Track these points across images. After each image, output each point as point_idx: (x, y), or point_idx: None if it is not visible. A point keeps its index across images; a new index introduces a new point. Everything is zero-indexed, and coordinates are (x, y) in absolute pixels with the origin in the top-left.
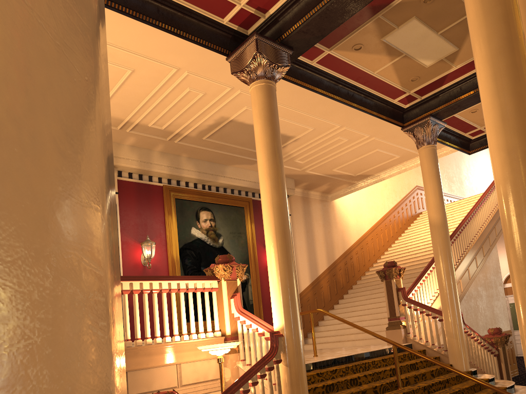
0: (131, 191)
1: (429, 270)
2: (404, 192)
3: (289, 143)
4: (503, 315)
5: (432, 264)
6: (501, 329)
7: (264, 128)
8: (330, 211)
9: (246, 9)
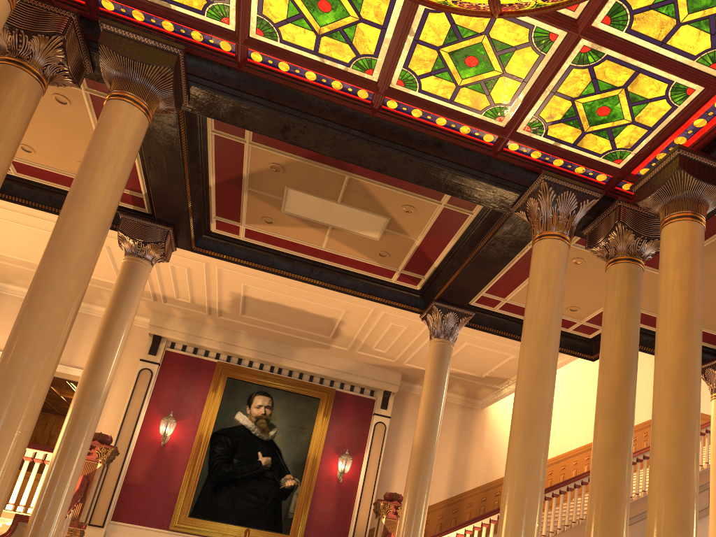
0: (178, 364)
1: (480, 522)
2: (646, 414)
3: (339, 326)
4: None
5: (490, 516)
6: None
7: (108, 303)
8: (476, 423)
9: None
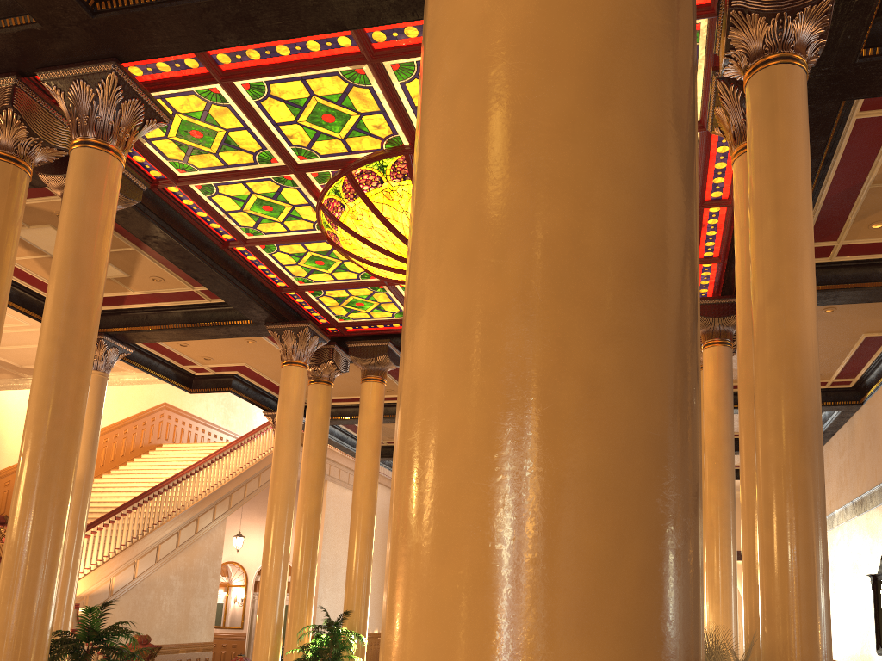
0: None
1: None
2: (137, 407)
3: None
4: (206, 619)
5: (86, 531)
6: (150, 638)
7: None
8: None
9: None
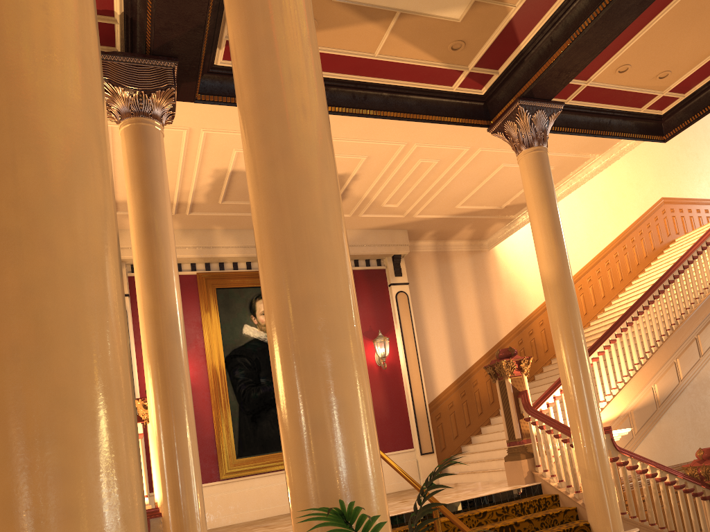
0: None
1: (596, 352)
2: (635, 212)
3: (350, 184)
4: None
5: (603, 342)
6: None
7: (131, 194)
8: (488, 266)
9: None
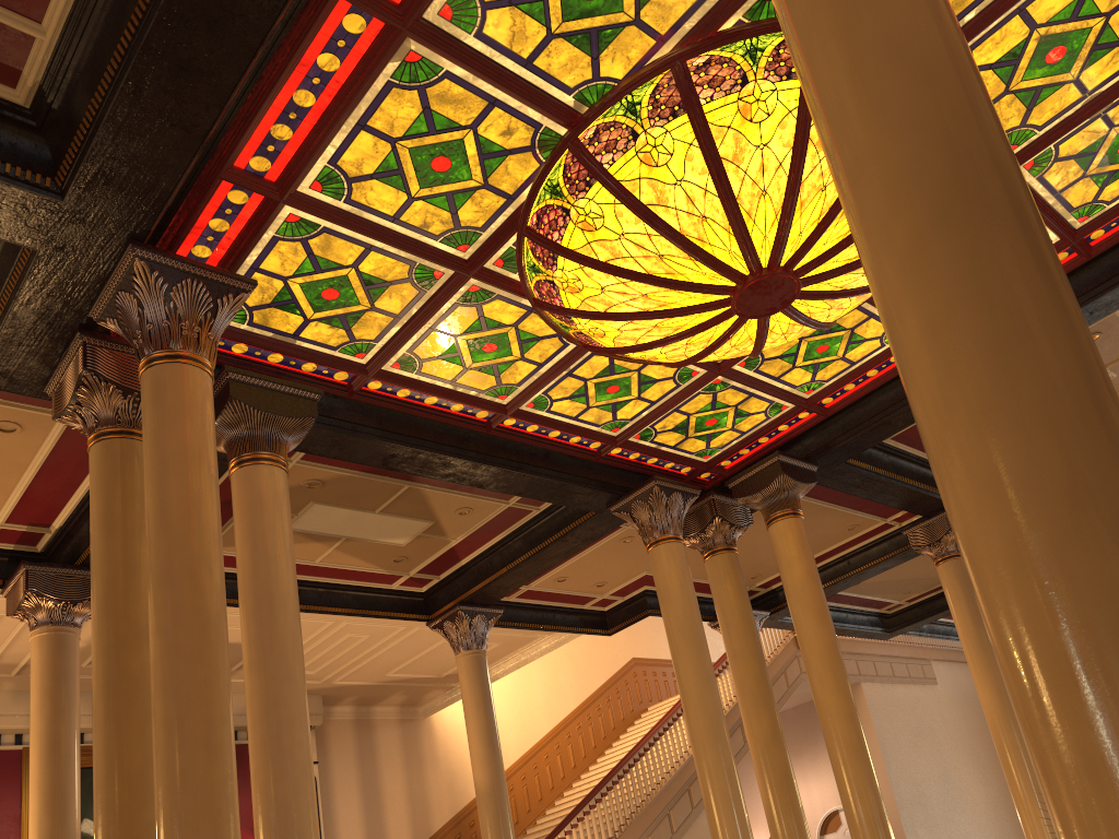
0: None
1: None
2: (602, 674)
3: None
4: None
5: None
6: None
7: (39, 706)
8: (423, 738)
9: (10, 528)
